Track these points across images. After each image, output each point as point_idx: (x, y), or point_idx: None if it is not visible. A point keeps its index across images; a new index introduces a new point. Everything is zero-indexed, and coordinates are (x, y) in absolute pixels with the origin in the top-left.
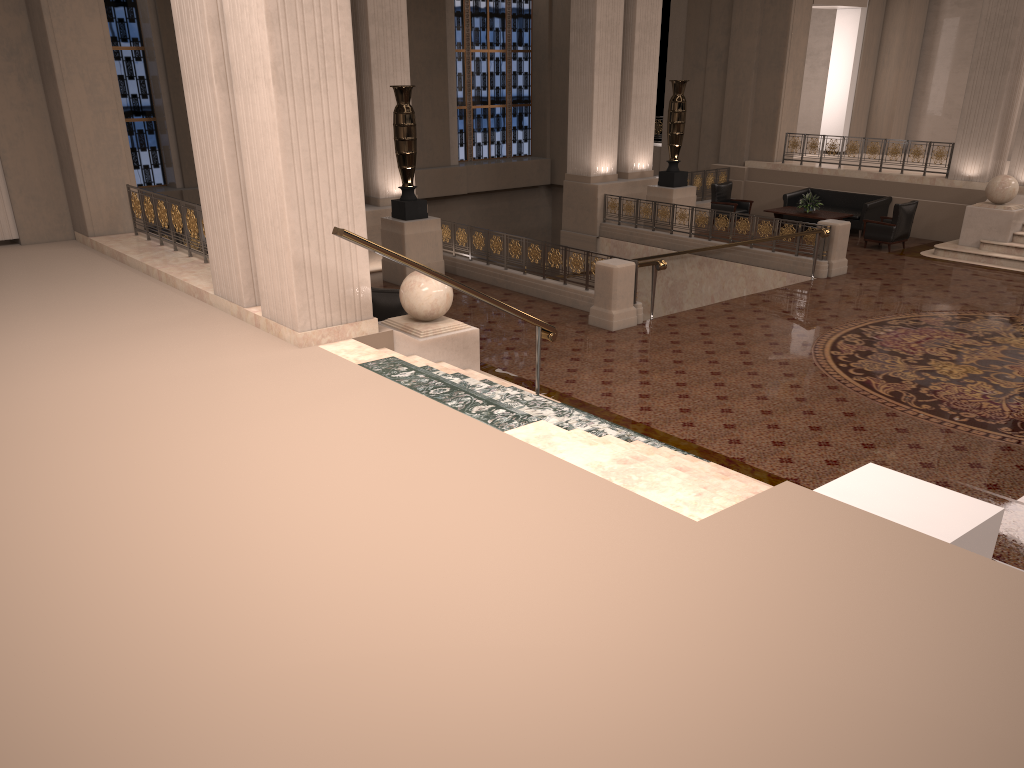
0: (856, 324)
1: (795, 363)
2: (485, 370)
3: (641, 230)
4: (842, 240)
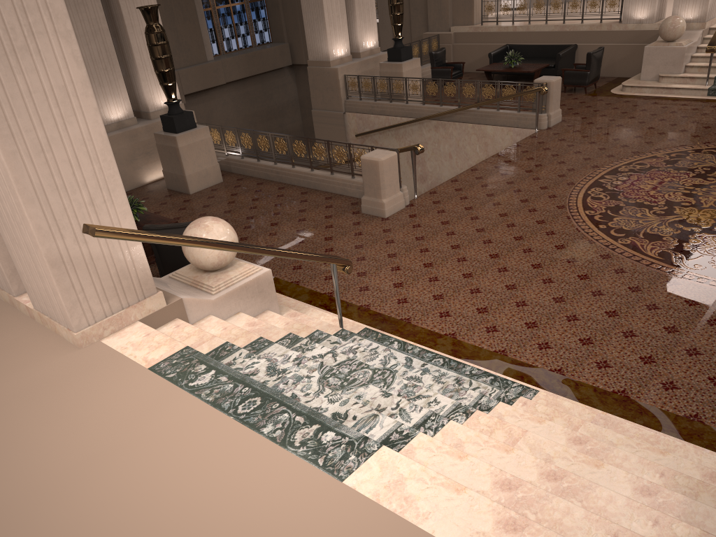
0: (593, 176)
1: (560, 231)
2: (280, 287)
3: (381, 103)
4: (556, 93)
